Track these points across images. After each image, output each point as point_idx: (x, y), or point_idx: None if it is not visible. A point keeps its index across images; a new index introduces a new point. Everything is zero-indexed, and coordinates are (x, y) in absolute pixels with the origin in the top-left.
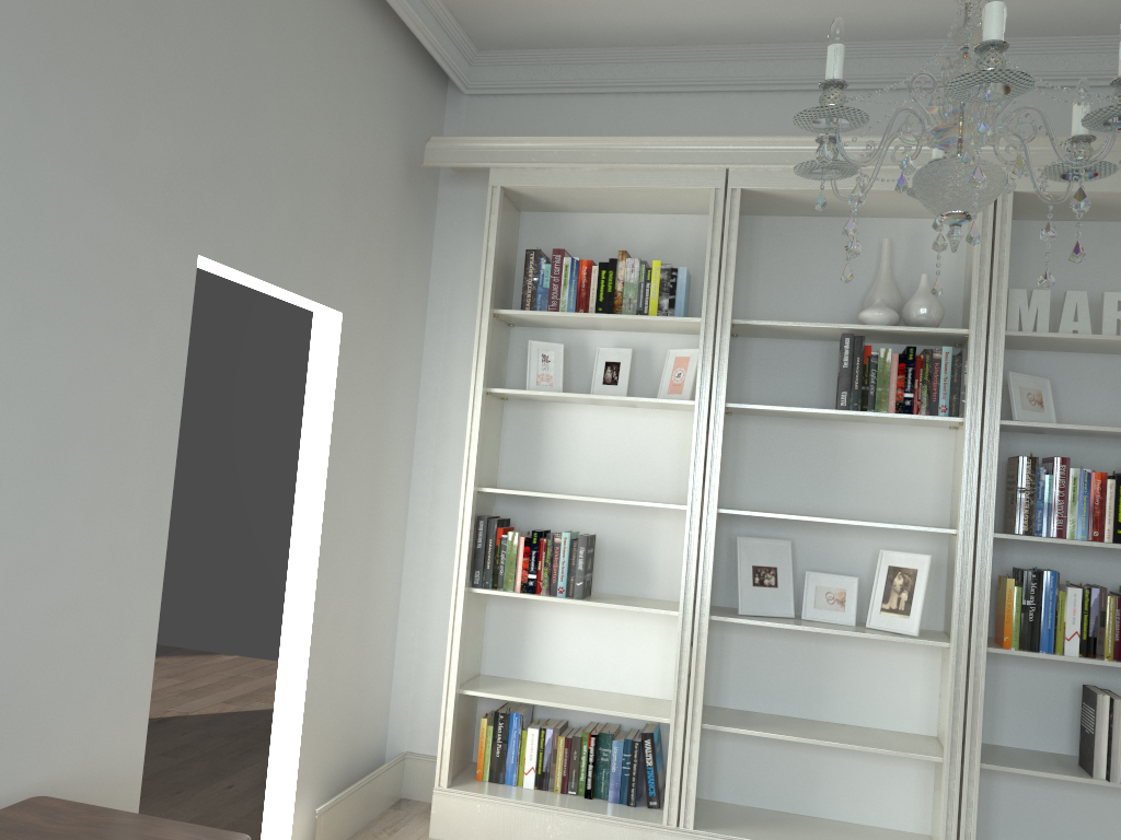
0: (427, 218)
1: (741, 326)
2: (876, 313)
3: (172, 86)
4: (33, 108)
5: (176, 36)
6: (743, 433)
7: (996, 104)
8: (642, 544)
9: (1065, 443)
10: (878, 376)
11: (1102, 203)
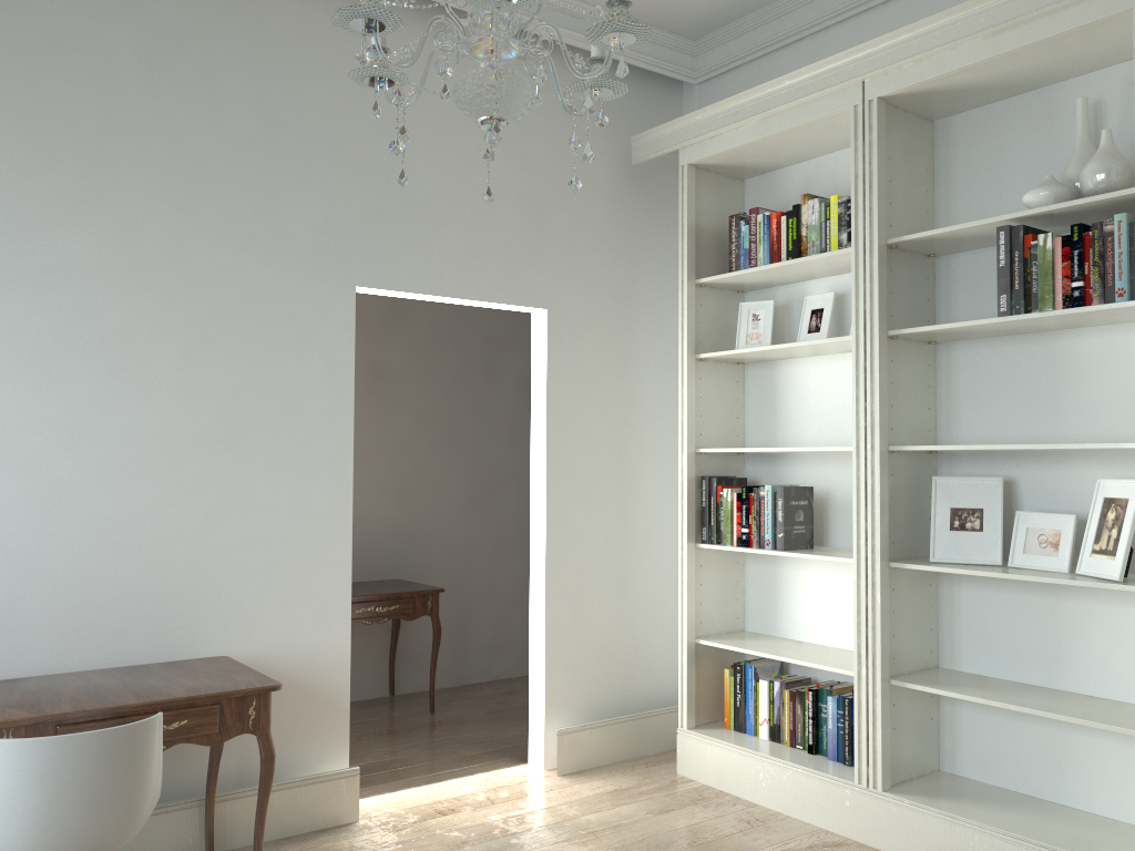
0: (668, 208)
1: (905, 244)
2: (1032, 194)
3: (310, 173)
4: (185, 217)
5: (310, 137)
6: (955, 362)
7: None
8: None
9: None
10: (1039, 269)
11: None
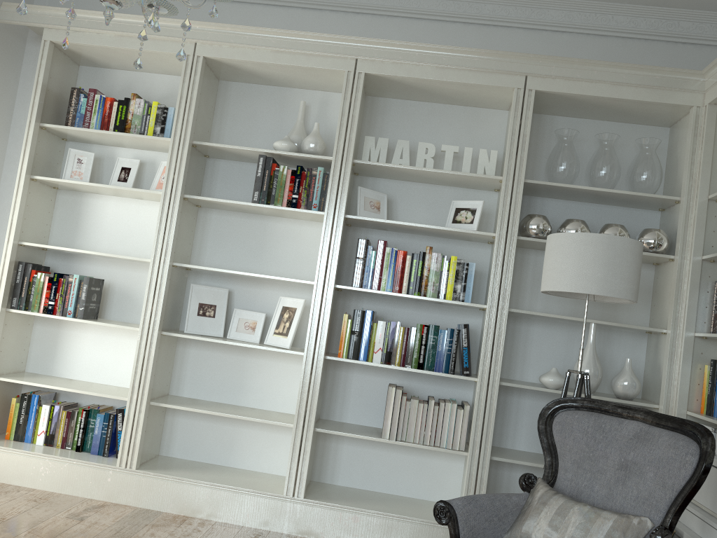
0: (12, 62)
1: (201, 147)
2: (281, 143)
3: None
4: None
5: None
6: (209, 220)
7: (378, 25)
8: (138, 289)
9: (399, 237)
10: (278, 183)
11: (422, 88)
